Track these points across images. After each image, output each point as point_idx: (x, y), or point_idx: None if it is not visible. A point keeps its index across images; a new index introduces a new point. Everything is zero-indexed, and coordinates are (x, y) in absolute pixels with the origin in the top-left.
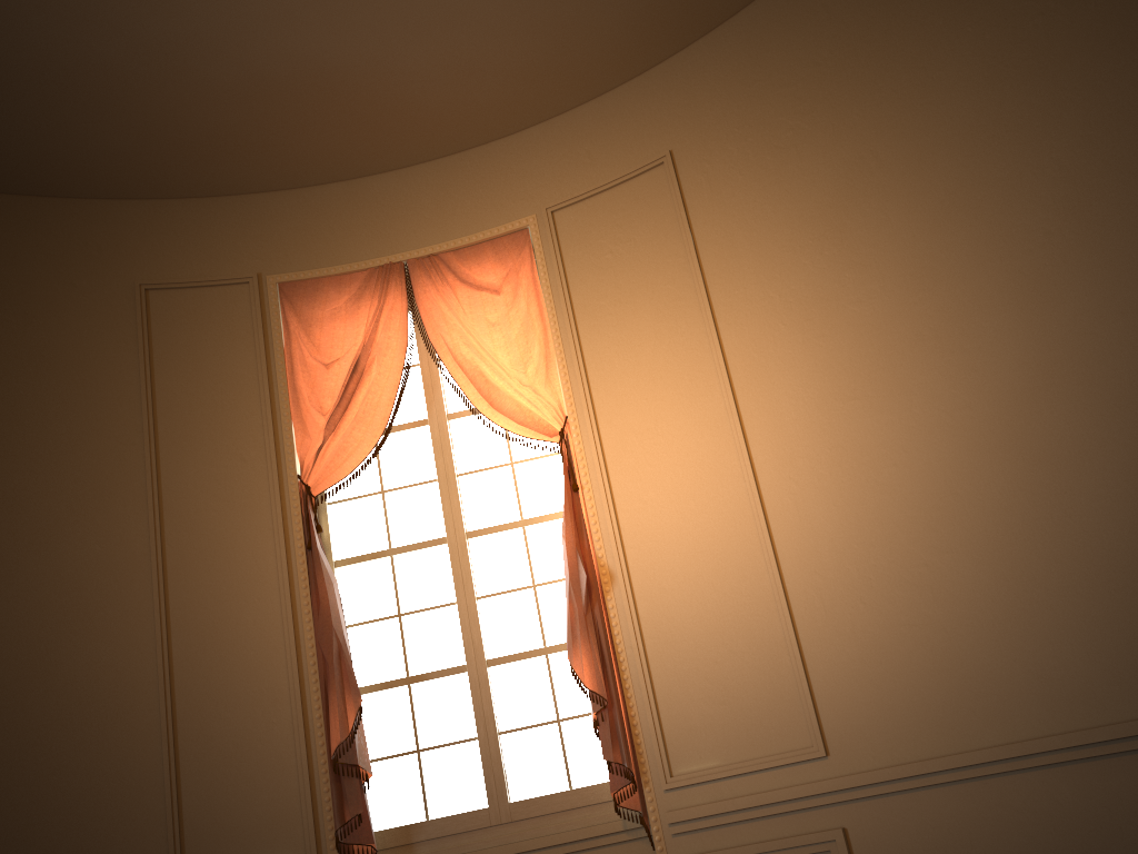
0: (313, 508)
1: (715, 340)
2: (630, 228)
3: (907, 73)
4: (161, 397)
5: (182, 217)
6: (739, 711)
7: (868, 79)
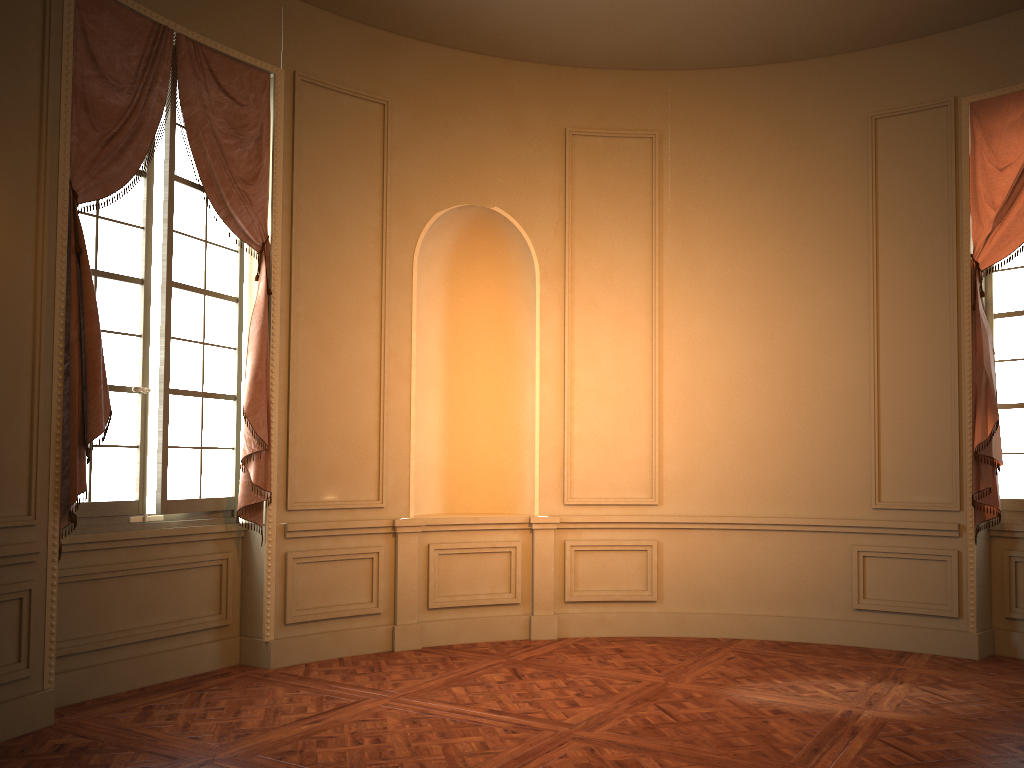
0: (979, 279)
1: None
2: None
3: None
4: (881, 198)
5: (902, 57)
6: None
7: None
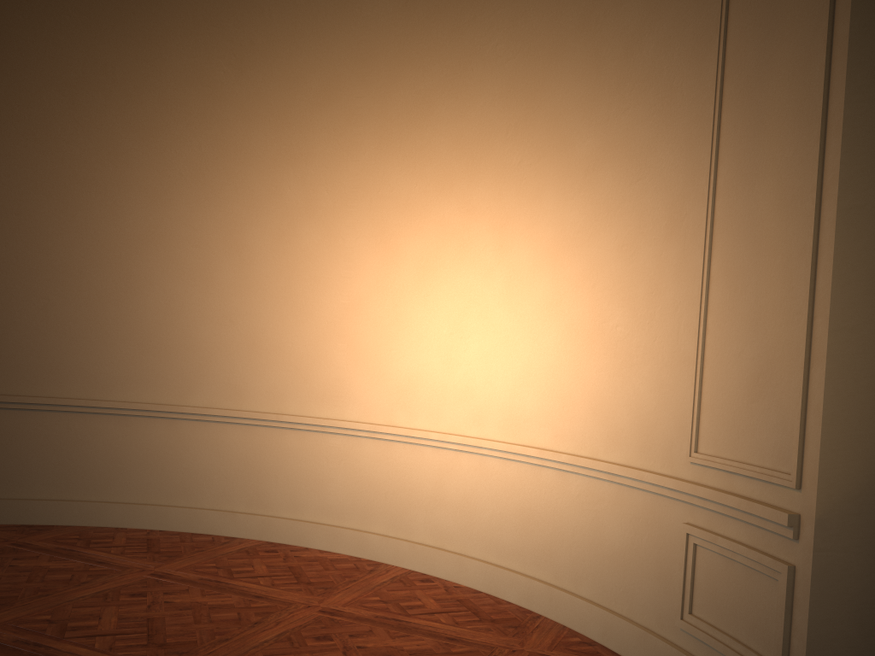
0: None
1: None
2: None
3: (150, 42)
4: None
5: None
6: None
7: (128, 26)
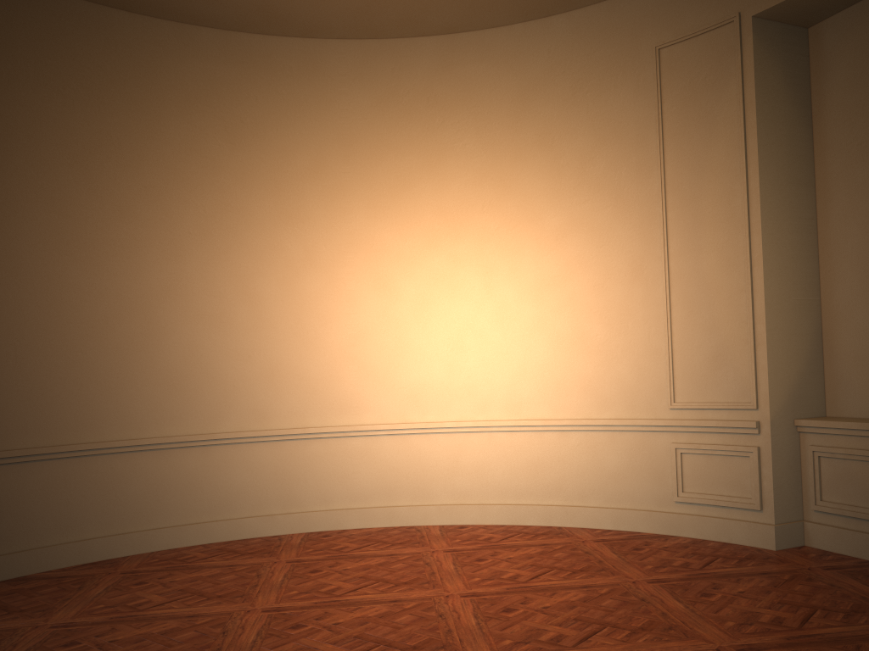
0: None
1: None
2: None
3: (149, 116)
4: None
5: None
6: None
7: (127, 101)
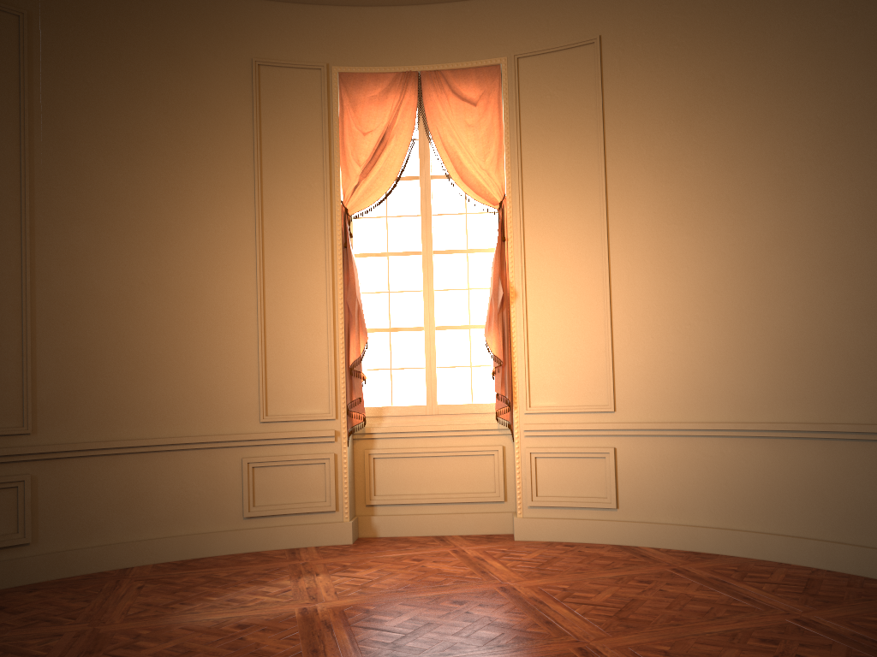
0: (348, 223)
1: (602, 168)
2: (565, 82)
3: (753, 33)
4: (265, 139)
5: (282, 16)
6: (573, 380)
7: (730, 27)
